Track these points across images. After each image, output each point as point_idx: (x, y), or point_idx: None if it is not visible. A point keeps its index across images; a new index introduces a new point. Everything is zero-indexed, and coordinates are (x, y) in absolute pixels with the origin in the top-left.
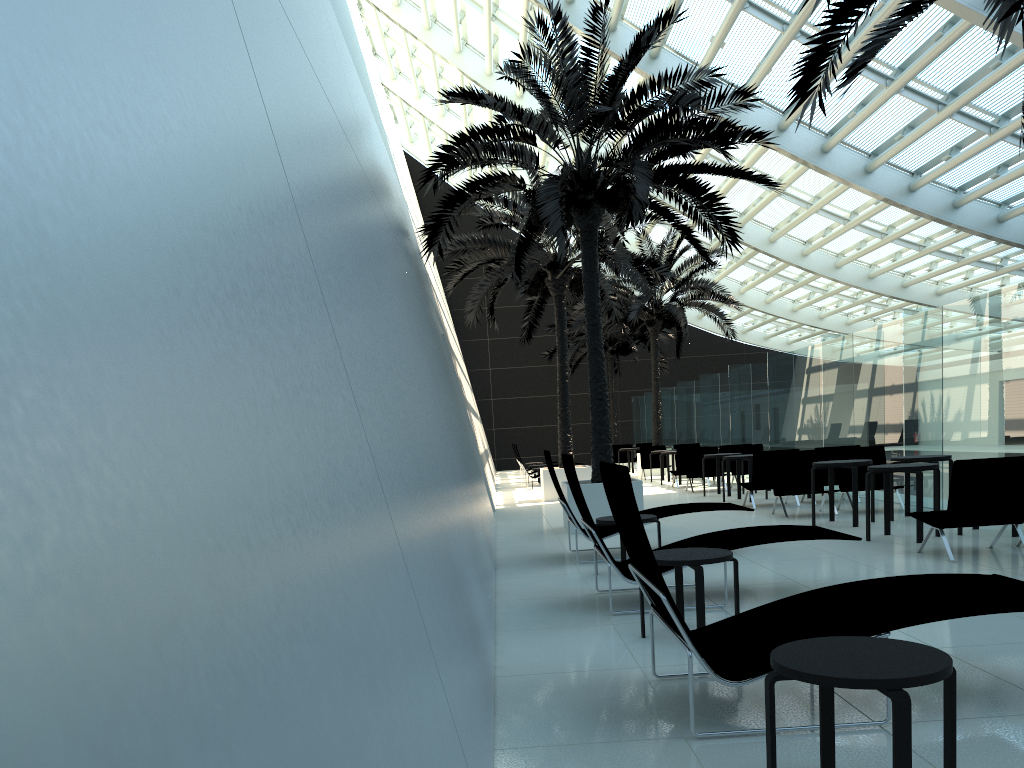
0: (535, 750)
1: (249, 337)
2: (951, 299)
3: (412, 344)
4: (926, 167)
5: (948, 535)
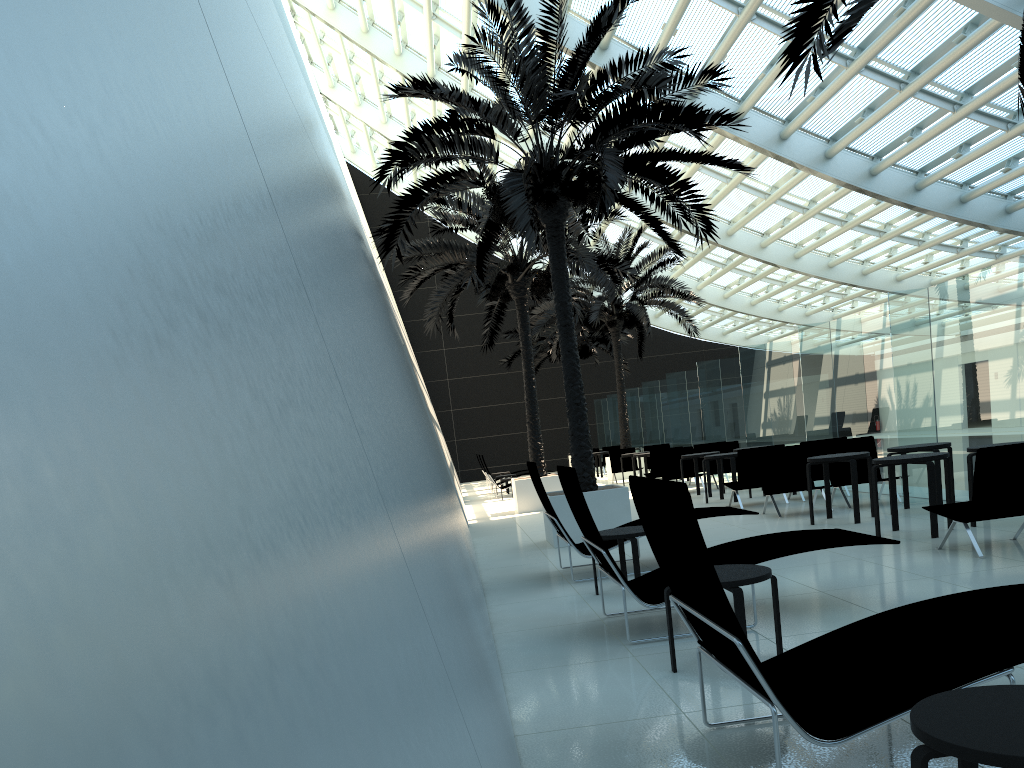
0: None
1: (197, 309)
2: (911, 284)
3: (386, 351)
4: (886, 150)
5: (961, 527)
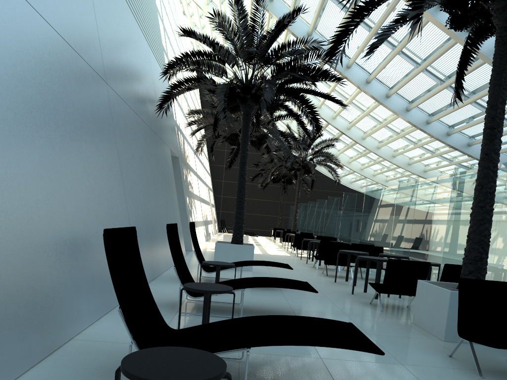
0: None
1: None
2: None
3: (86, 150)
4: (436, 112)
5: (394, 297)
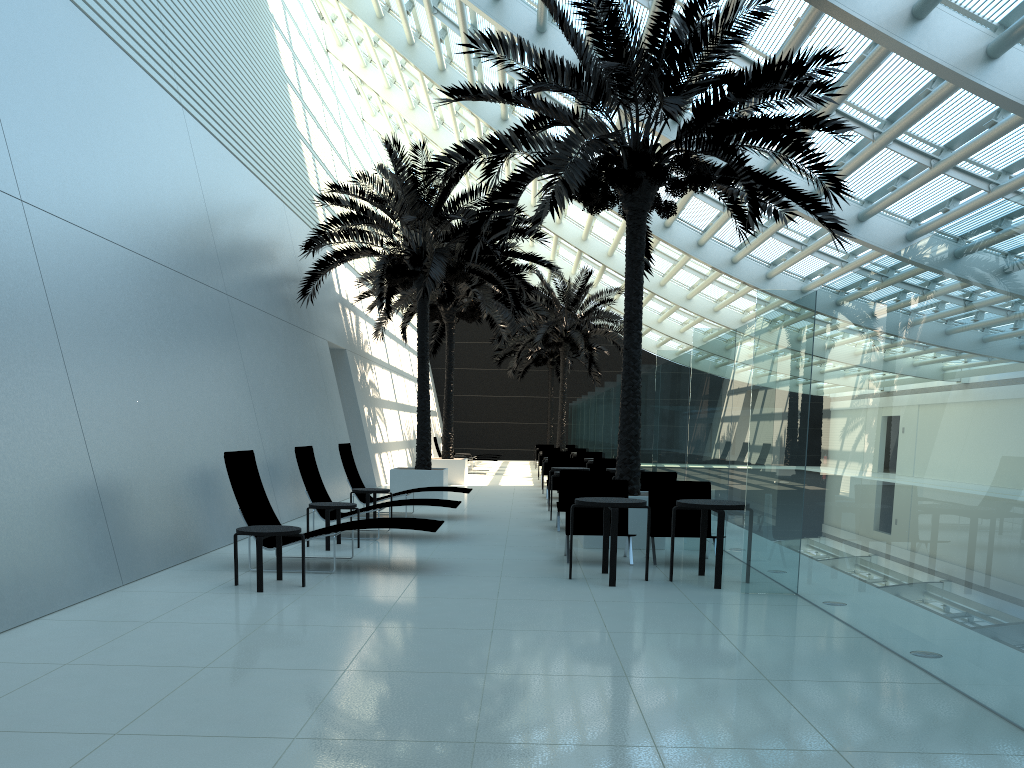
0: (182, 570)
1: (5, 408)
2: None
3: (209, 378)
4: (743, 245)
5: None
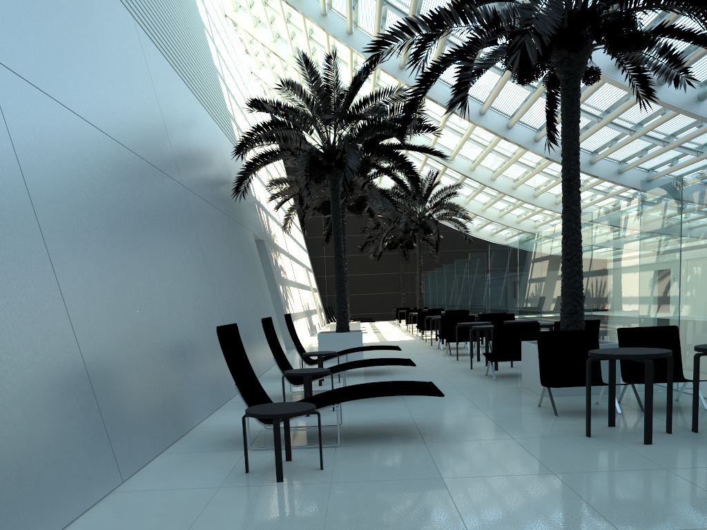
0: (178, 454)
1: None
2: None
3: (178, 259)
4: None
5: (518, 366)
